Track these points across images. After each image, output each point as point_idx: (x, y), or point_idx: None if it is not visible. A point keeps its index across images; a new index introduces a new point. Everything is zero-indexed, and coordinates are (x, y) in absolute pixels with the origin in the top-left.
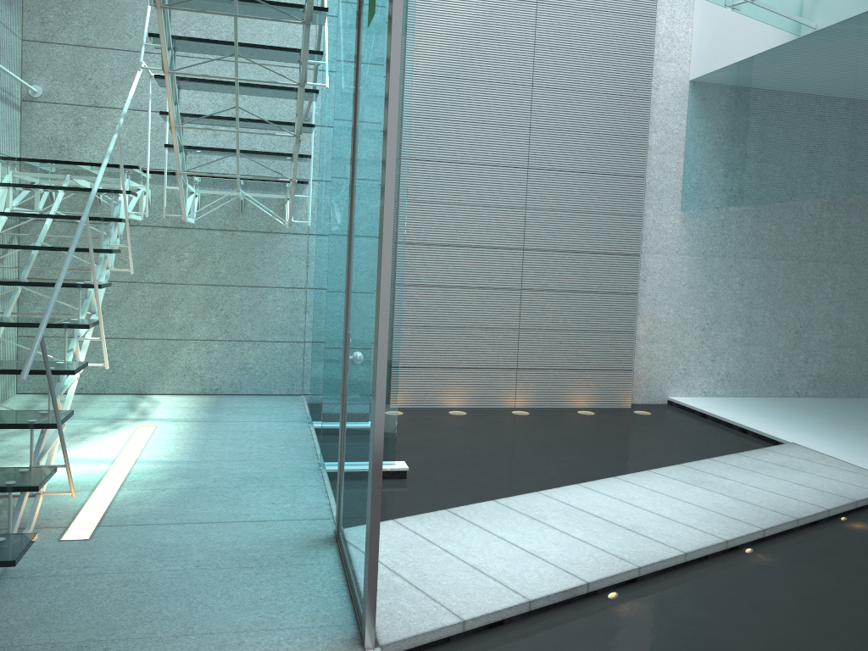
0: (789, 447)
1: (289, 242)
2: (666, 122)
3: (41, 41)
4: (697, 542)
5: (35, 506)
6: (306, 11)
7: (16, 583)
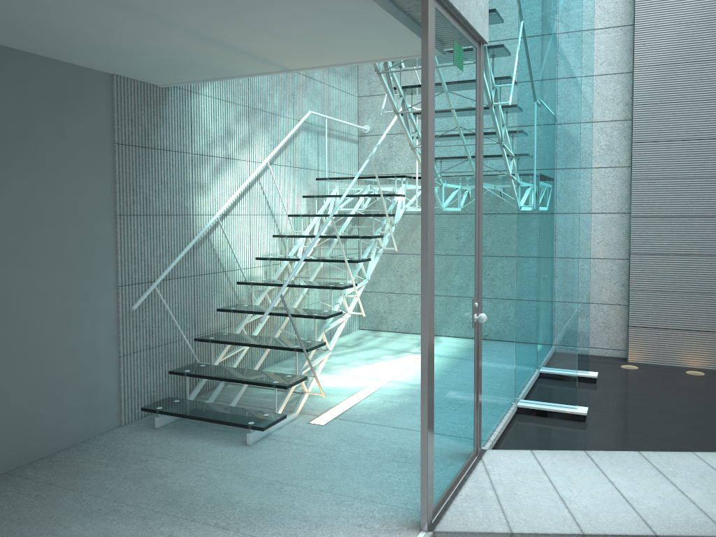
0: None
1: None
2: None
3: (368, 95)
4: None
5: (301, 399)
6: None
7: (269, 442)
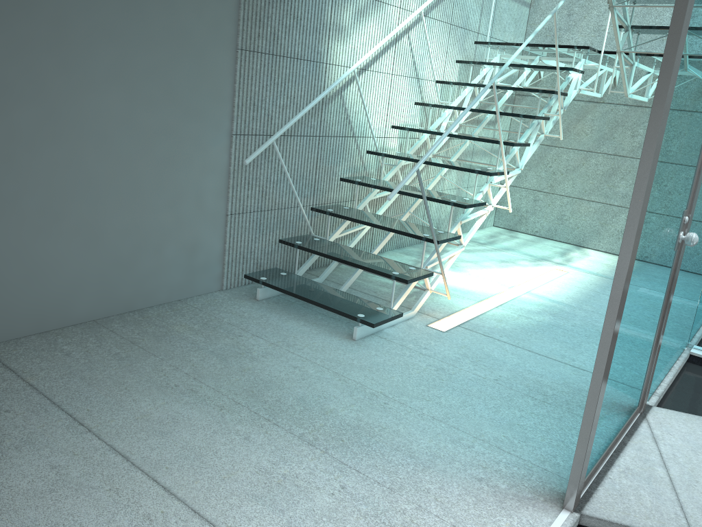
0: None
1: None
2: None
3: None
4: None
5: (421, 297)
6: None
7: (378, 341)
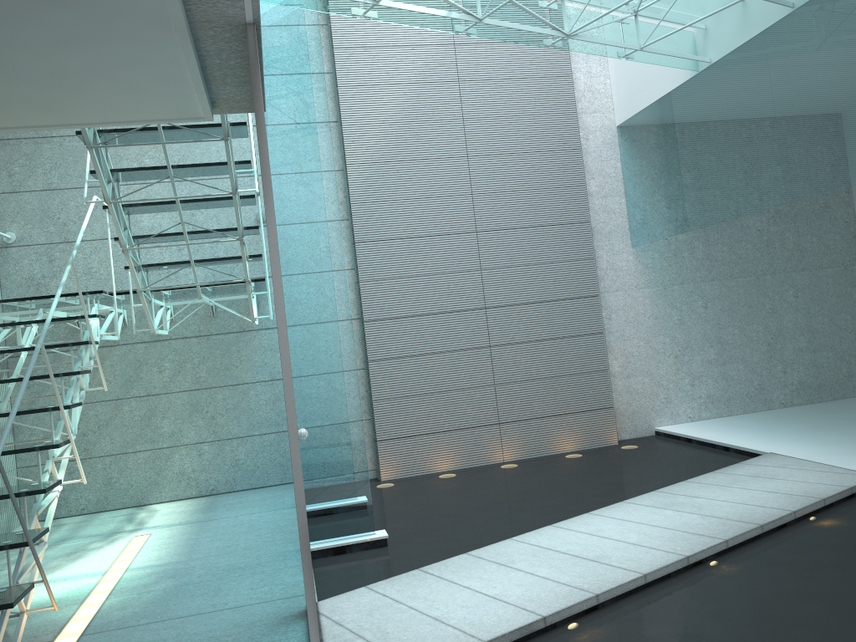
0: (766, 458)
1: (262, 337)
2: (602, 168)
3: (9, 191)
4: (657, 562)
5: (19, 624)
6: (222, 129)
7: None
